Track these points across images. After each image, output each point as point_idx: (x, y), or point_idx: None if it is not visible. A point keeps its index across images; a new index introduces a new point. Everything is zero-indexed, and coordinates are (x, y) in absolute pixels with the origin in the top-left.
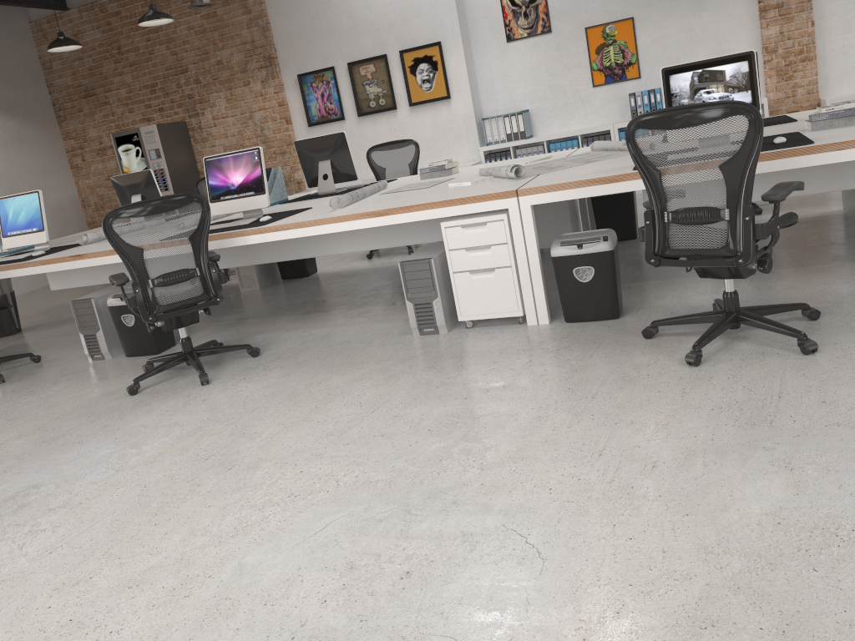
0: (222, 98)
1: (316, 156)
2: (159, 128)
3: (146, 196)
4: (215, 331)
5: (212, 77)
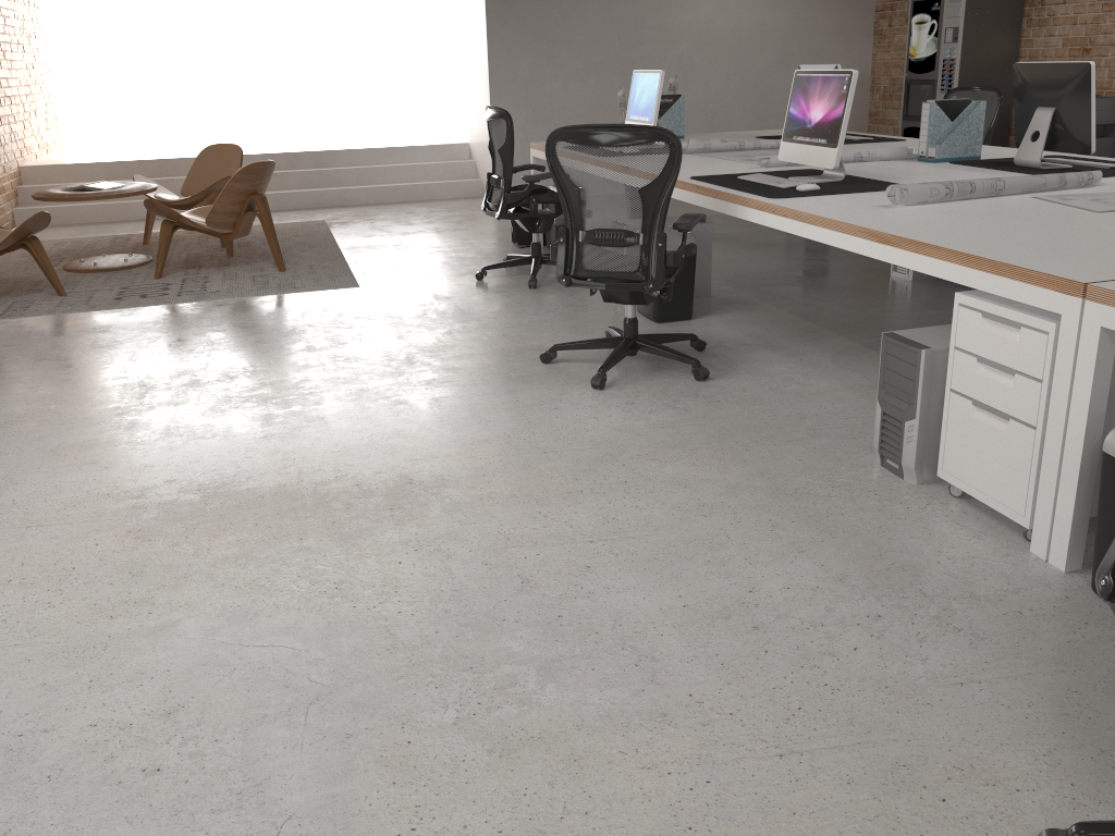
0: None
1: (1037, 97)
2: None
3: None
4: (750, 321)
5: None
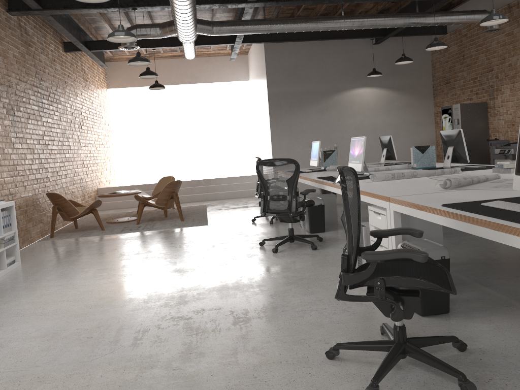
0: (508, 88)
1: (447, 142)
2: (461, 106)
3: (388, 150)
4: None
5: (504, 74)
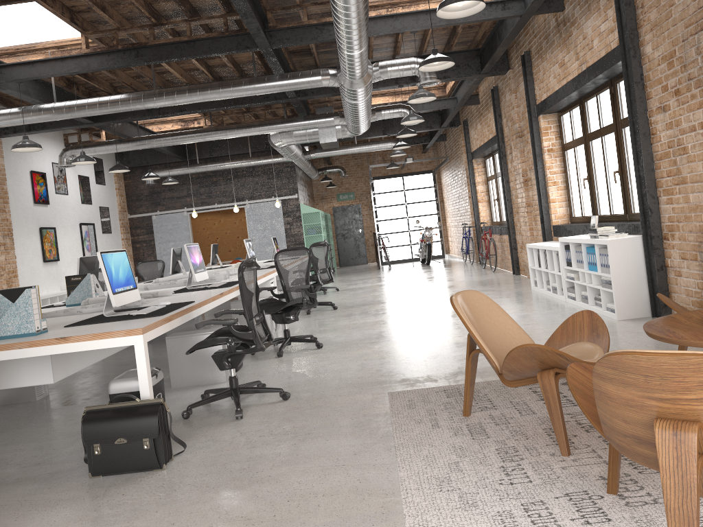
0: None
1: (89, 270)
2: None
3: None
4: None
5: None
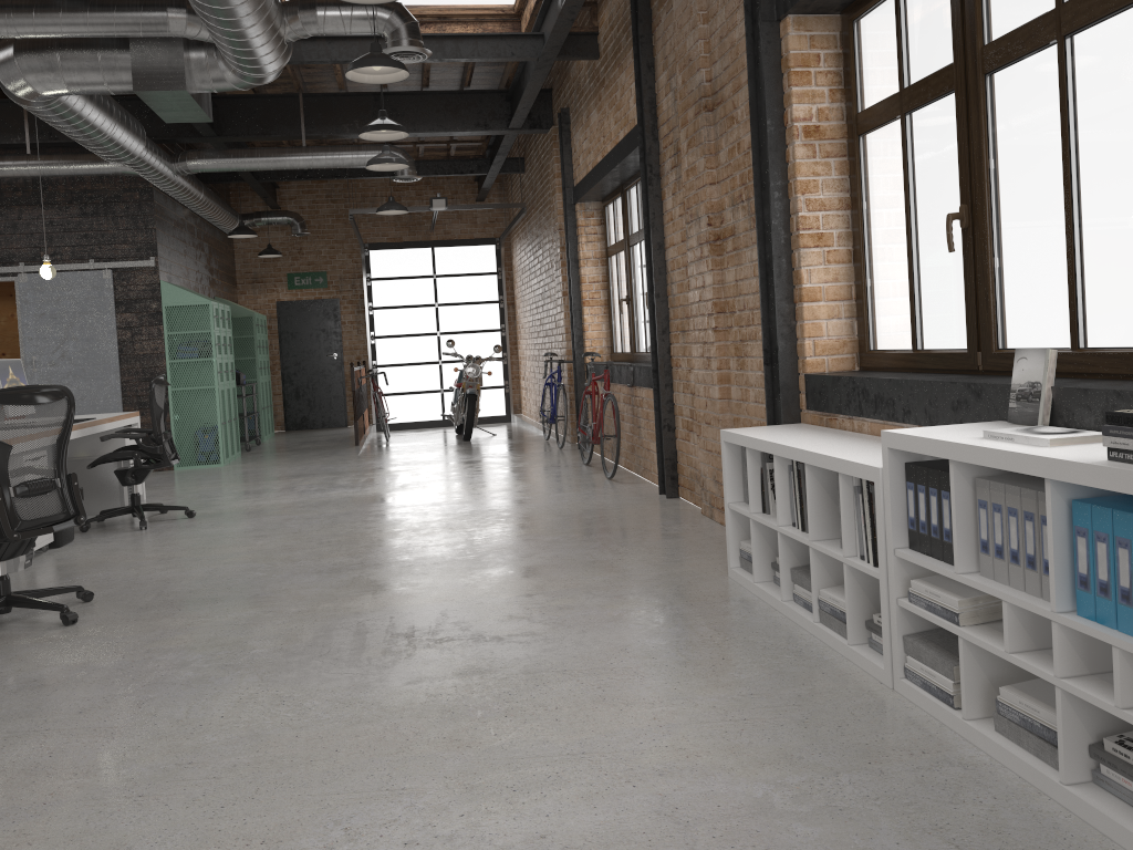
0: None
1: None
2: None
3: None
4: None
5: None
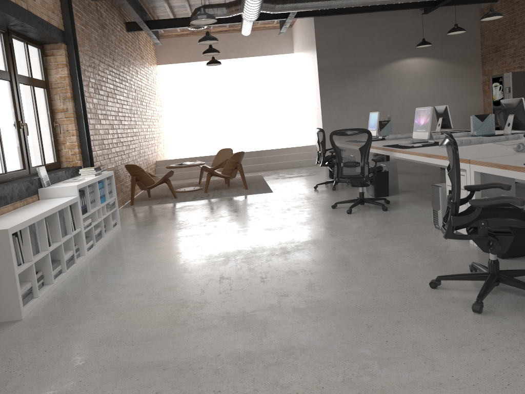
0: None
1: (508, 111)
2: (512, 75)
3: (444, 119)
4: (410, 196)
5: None
